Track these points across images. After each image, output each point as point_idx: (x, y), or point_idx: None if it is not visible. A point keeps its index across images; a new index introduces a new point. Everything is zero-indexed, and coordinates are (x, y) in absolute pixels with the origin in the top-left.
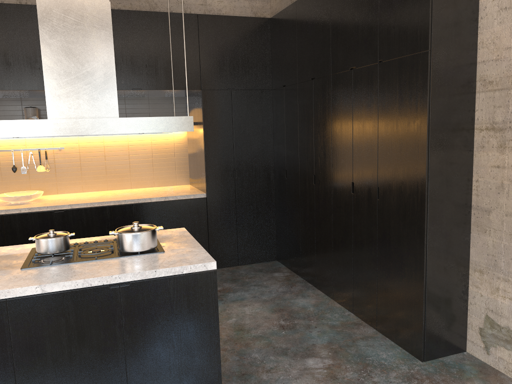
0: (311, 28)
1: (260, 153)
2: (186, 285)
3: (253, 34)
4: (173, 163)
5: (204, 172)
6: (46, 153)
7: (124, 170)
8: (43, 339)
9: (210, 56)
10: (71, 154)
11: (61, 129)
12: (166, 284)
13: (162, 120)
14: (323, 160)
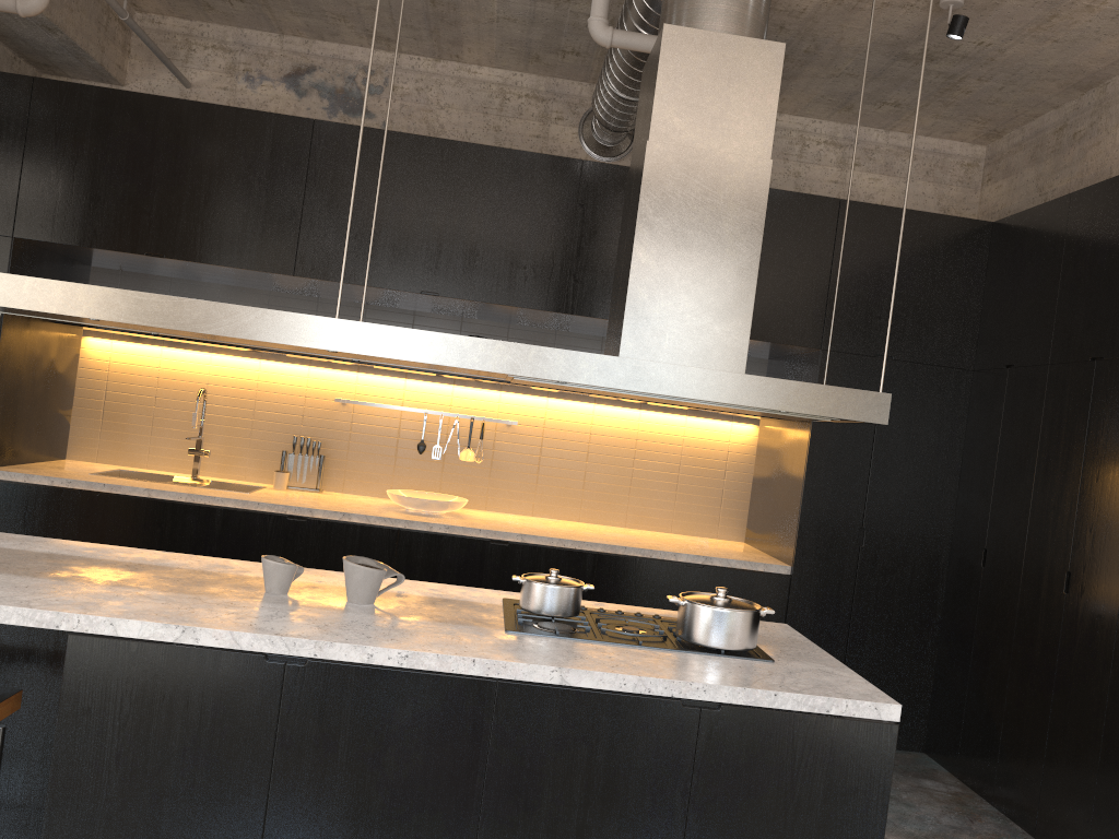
0: (1108, 251)
1: (925, 502)
2: (831, 741)
3: (949, 250)
4: (719, 492)
5: (794, 520)
6: (483, 428)
7: (619, 488)
8: (540, 778)
9: (852, 284)
10: (527, 437)
11: (642, 380)
12: (791, 728)
13: (829, 392)
14: (1101, 541)
